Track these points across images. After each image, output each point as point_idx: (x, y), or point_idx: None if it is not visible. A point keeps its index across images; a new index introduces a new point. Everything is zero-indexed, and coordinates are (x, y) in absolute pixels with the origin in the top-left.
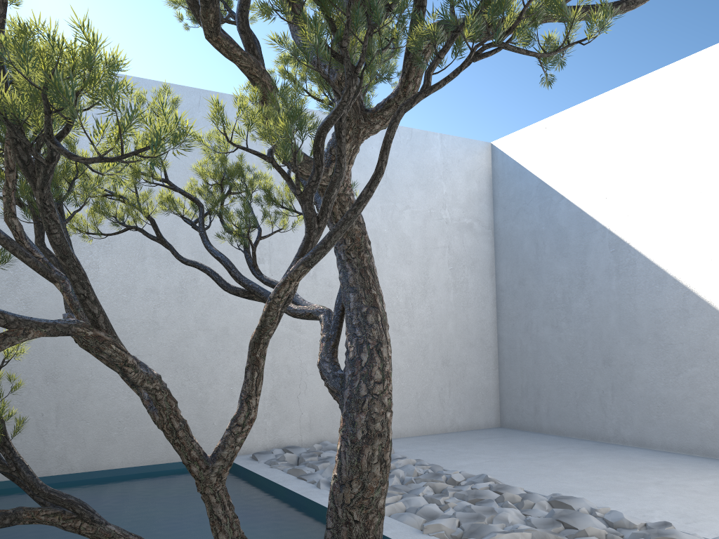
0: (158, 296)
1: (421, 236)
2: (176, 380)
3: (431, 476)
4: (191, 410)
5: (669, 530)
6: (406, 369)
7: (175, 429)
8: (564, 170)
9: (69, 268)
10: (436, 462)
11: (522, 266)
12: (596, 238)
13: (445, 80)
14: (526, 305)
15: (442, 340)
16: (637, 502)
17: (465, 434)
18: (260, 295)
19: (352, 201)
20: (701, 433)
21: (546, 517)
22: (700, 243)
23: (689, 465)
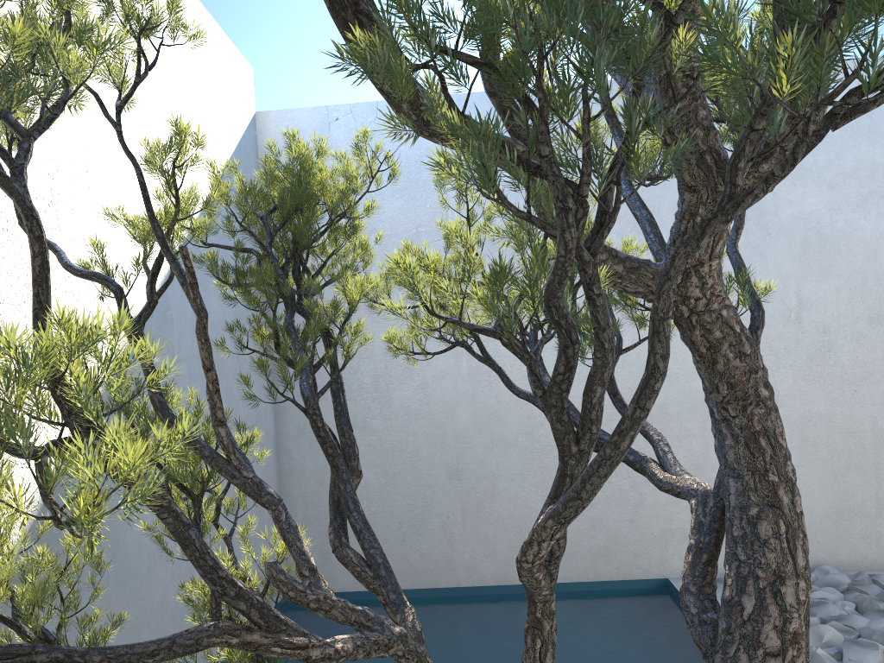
0: None
1: None
2: None
3: None
4: (621, 515)
5: None
6: None
7: None
8: None
9: (191, 560)
10: None
11: None
12: None
13: (766, 182)
14: None
15: None
16: None
17: None
18: None
19: (727, 319)
20: None
21: None
22: None
23: None
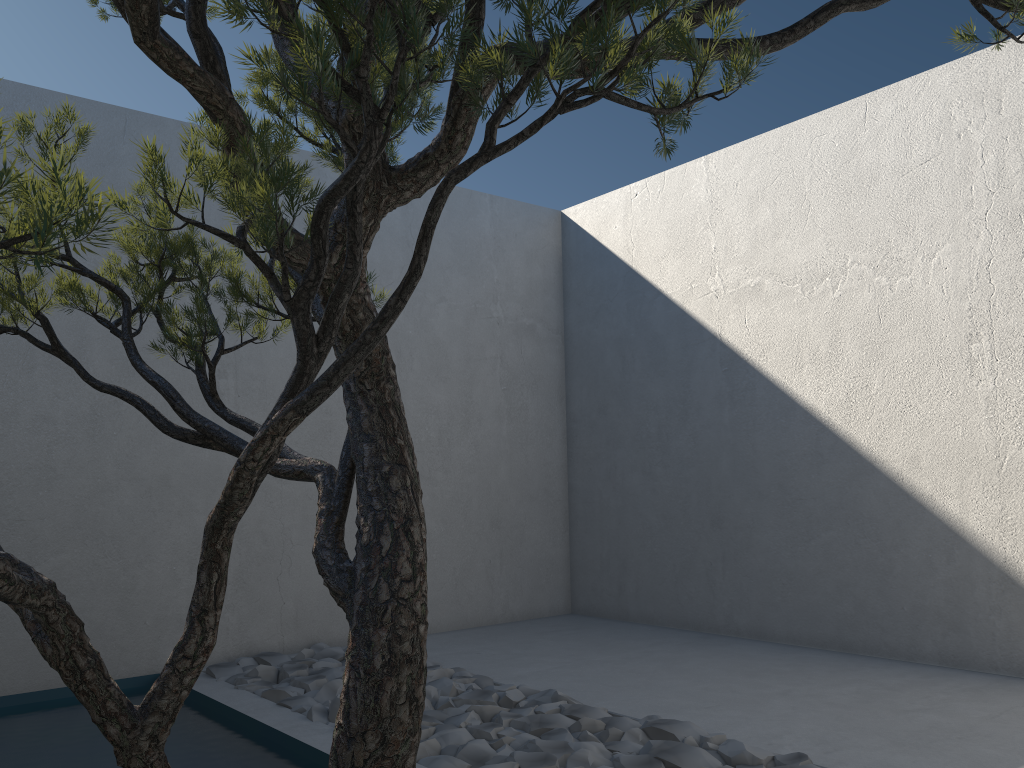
0: (55, 427)
1: (462, 342)
2: (85, 558)
3: (477, 696)
4: (109, 604)
5: (805, 766)
6: (439, 534)
7: (79, 668)
8: (662, 256)
9: None
10: (483, 671)
11: (603, 387)
12: (703, 352)
13: (517, 138)
14: (609, 442)
15: (491, 492)
16: (760, 724)
17: (522, 626)
18: (222, 442)
19: (368, 304)
20: (837, 620)
21: (640, 753)
22: (838, 363)
23: (824, 665)
